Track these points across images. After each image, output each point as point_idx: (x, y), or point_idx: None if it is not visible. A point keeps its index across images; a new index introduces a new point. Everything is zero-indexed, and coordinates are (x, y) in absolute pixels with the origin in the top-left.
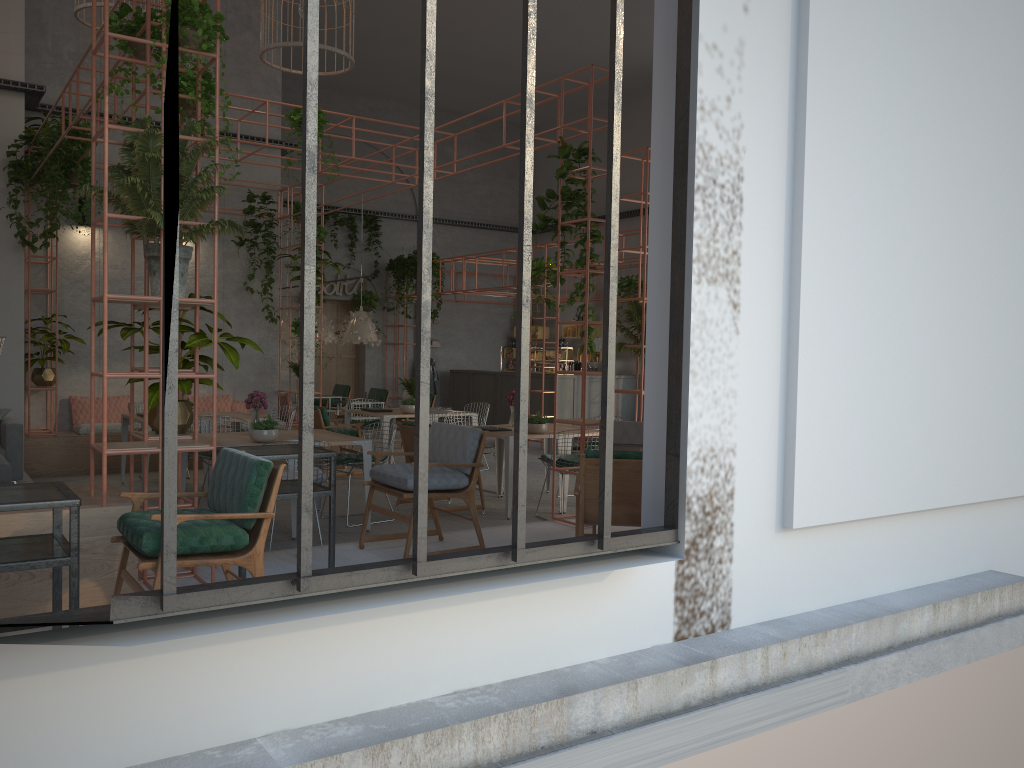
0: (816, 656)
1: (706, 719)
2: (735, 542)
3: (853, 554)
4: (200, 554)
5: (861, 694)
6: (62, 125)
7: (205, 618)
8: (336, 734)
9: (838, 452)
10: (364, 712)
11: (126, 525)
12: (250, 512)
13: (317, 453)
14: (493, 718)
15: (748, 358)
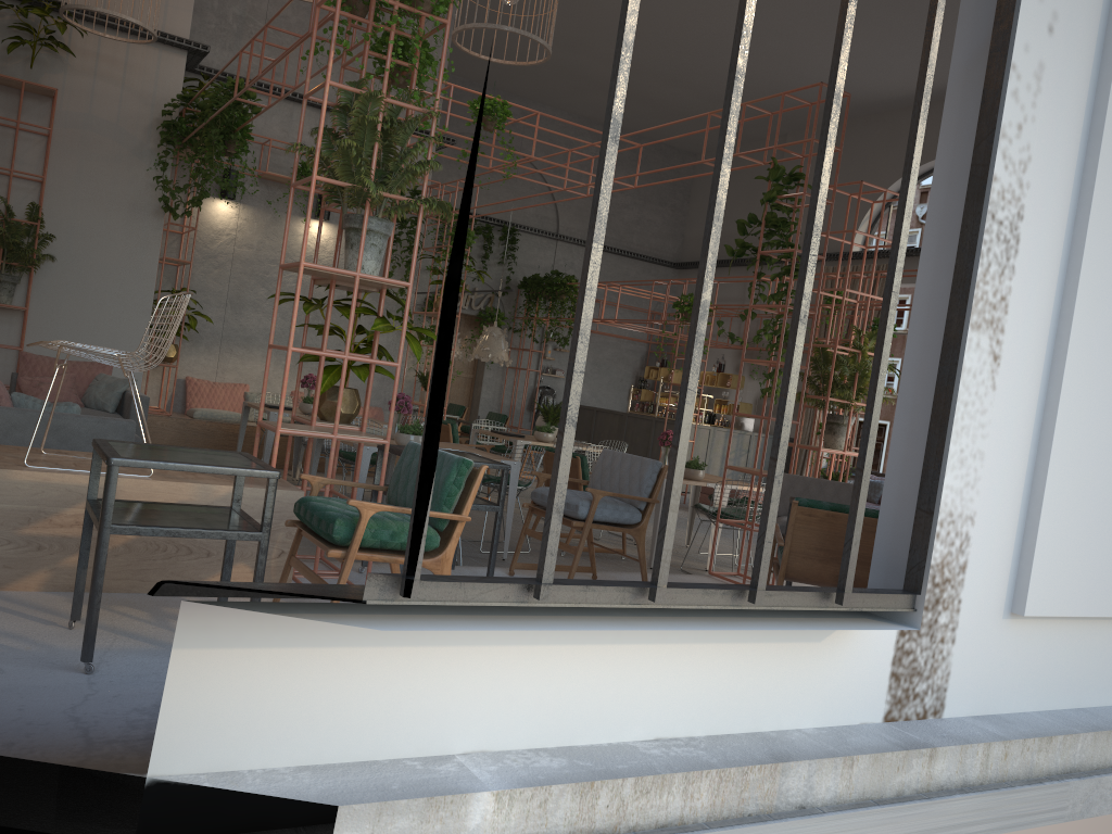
0: (1038, 762)
1: (920, 813)
2: (960, 621)
3: (1079, 656)
4: (385, 551)
5: (1081, 813)
6: (235, 86)
7: (430, 614)
8: (540, 764)
9: (1082, 538)
10: (563, 745)
11: (310, 508)
12: (445, 512)
13: (490, 463)
14: (705, 773)
15: (1001, 418)
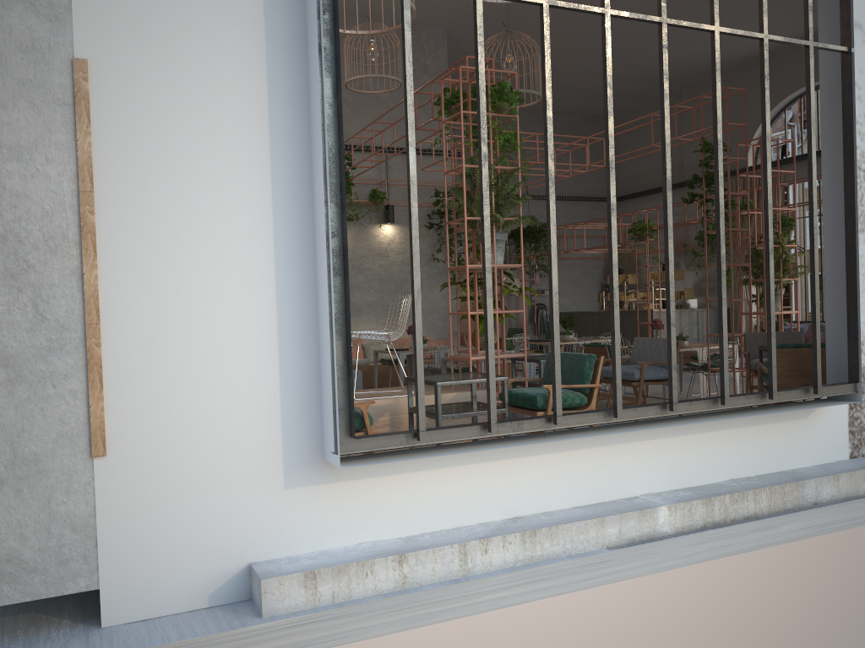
0: None
1: None
2: None
3: None
4: None
5: None
6: (352, 159)
7: (620, 427)
8: (680, 494)
9: None
10: (686, 487)
11: (514, 394)
12: (587, 384)
13: None
14: (763, 489)
15: None
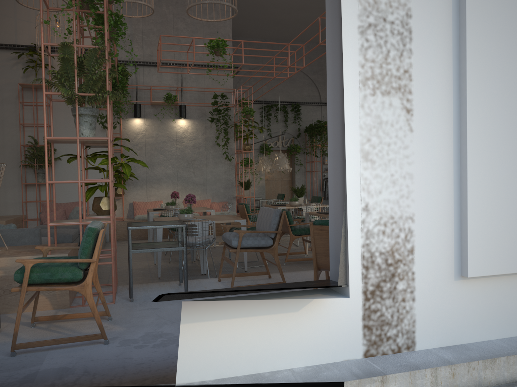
0: (485, 377)
1: None
2: (417, 286)
3: None
4: (59, 283)
5: None
6: None
7: None
8: None
9: (510, 219)
10: None
11: None
12: (82, 258)
13: (174, 225)
14: None
15: (422, 149)
